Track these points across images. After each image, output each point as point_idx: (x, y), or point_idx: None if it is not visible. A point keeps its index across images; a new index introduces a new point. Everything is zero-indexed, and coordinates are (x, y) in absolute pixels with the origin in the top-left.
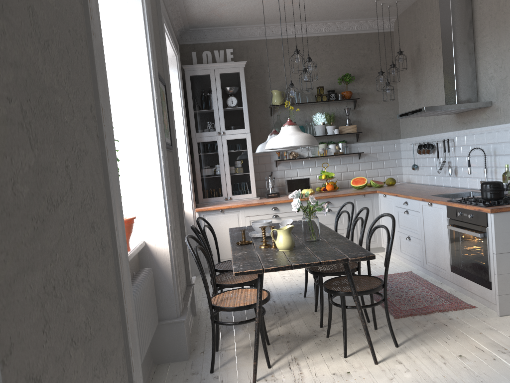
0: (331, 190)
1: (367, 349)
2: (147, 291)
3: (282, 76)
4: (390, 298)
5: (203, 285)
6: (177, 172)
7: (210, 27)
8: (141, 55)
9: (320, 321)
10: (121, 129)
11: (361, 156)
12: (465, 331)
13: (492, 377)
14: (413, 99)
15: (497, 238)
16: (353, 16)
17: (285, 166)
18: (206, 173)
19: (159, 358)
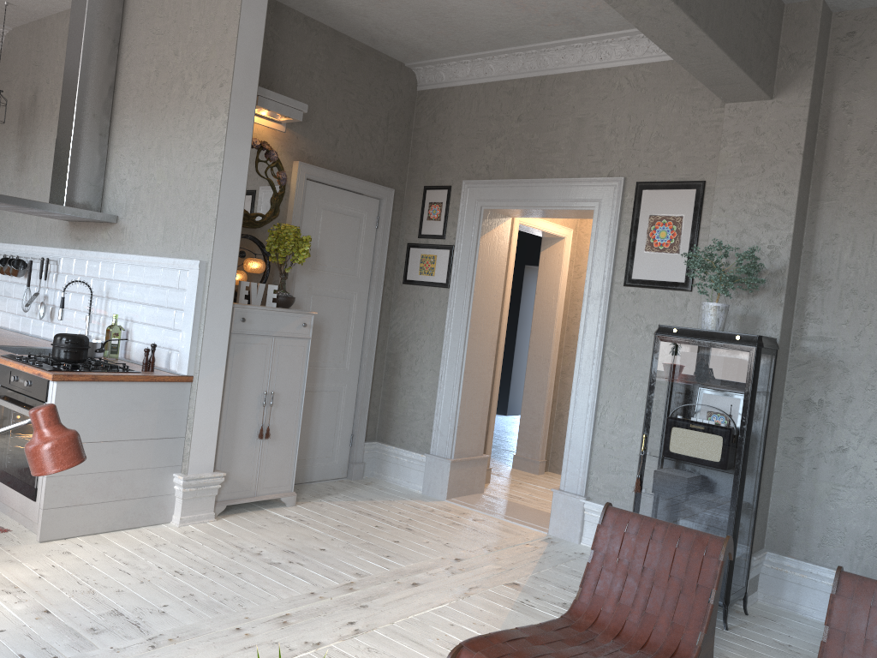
0: None
1: None
2: None
3: None
4: None
5: None
6: None
7: None
8: None
9: None
10: None
11: None
12: None
13: None
14: (12, 178)
15: None
16: None
17: None
18: None
19: None
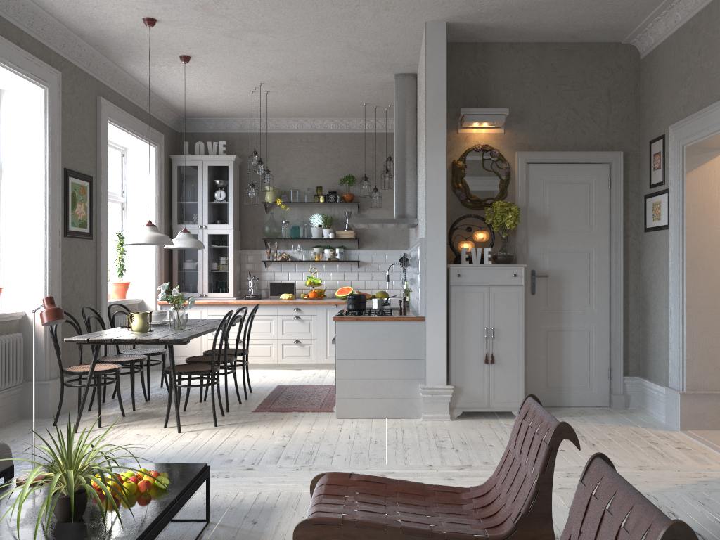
0: (313, 297)
1: (191, 425)
2: (3, 348)
3: (283, 172)
4: (278, 400)
5: (145, 377)
6: (99, 259)
7: (208, 117)
8: (40, 158)
9: (184, 406)
10: (17, 217)
11: (361, 265)
12: (287, 423)
13: (244, 446)
14: None
15: (338, 345)
16: (357, 115)
17: (275, 268)
18: (184, 266)
19: (25, 413)
